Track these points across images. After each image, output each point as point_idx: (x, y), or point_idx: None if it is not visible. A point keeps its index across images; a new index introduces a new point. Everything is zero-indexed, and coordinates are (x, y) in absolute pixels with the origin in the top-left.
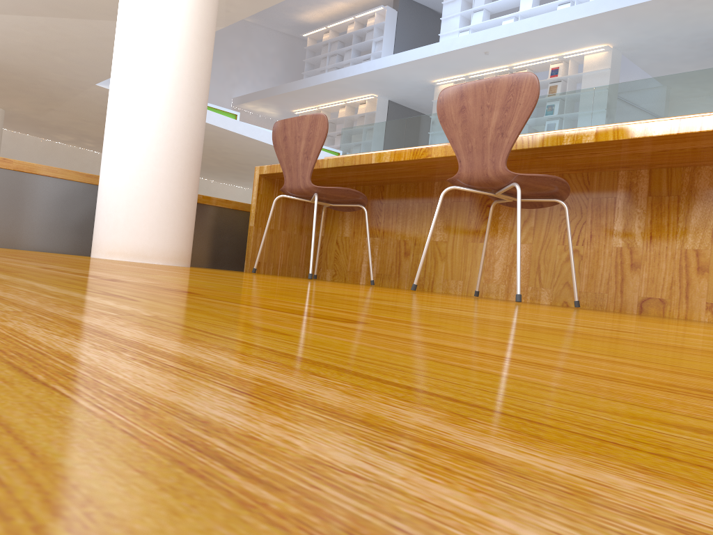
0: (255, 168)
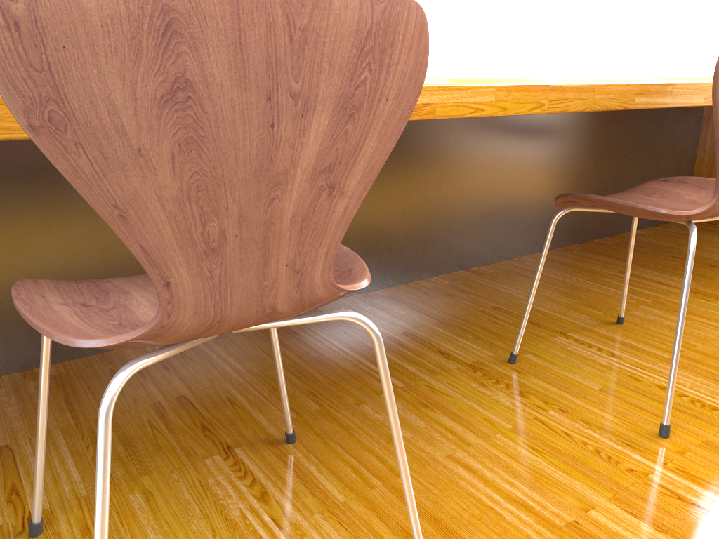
0: None
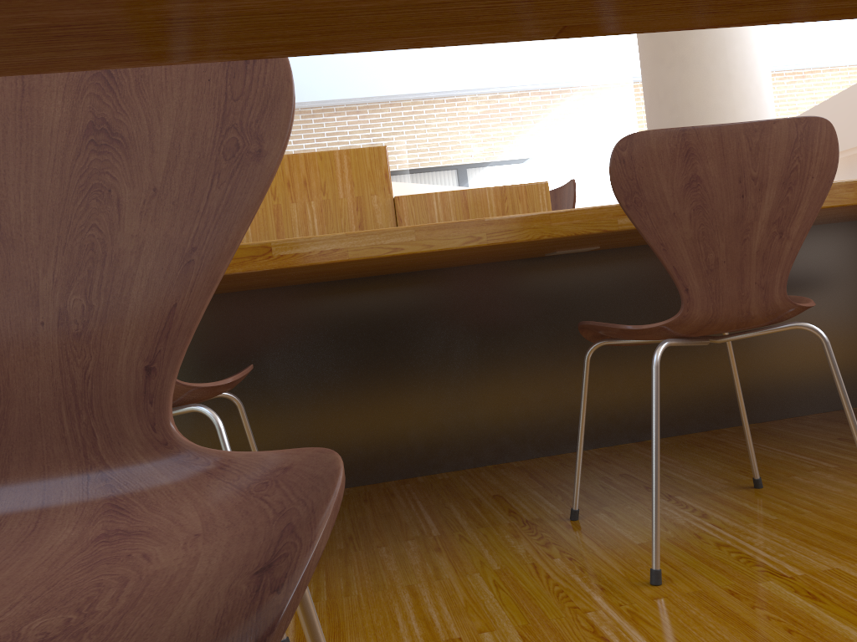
0: (547, 186)
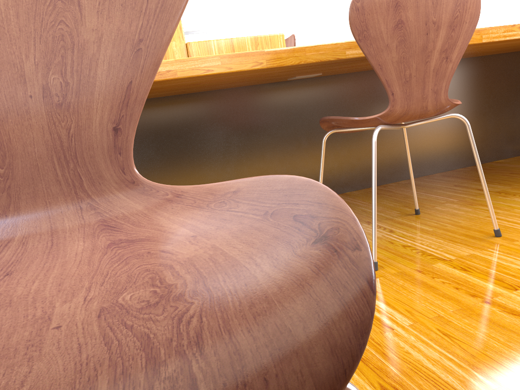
0: (283, 36)
